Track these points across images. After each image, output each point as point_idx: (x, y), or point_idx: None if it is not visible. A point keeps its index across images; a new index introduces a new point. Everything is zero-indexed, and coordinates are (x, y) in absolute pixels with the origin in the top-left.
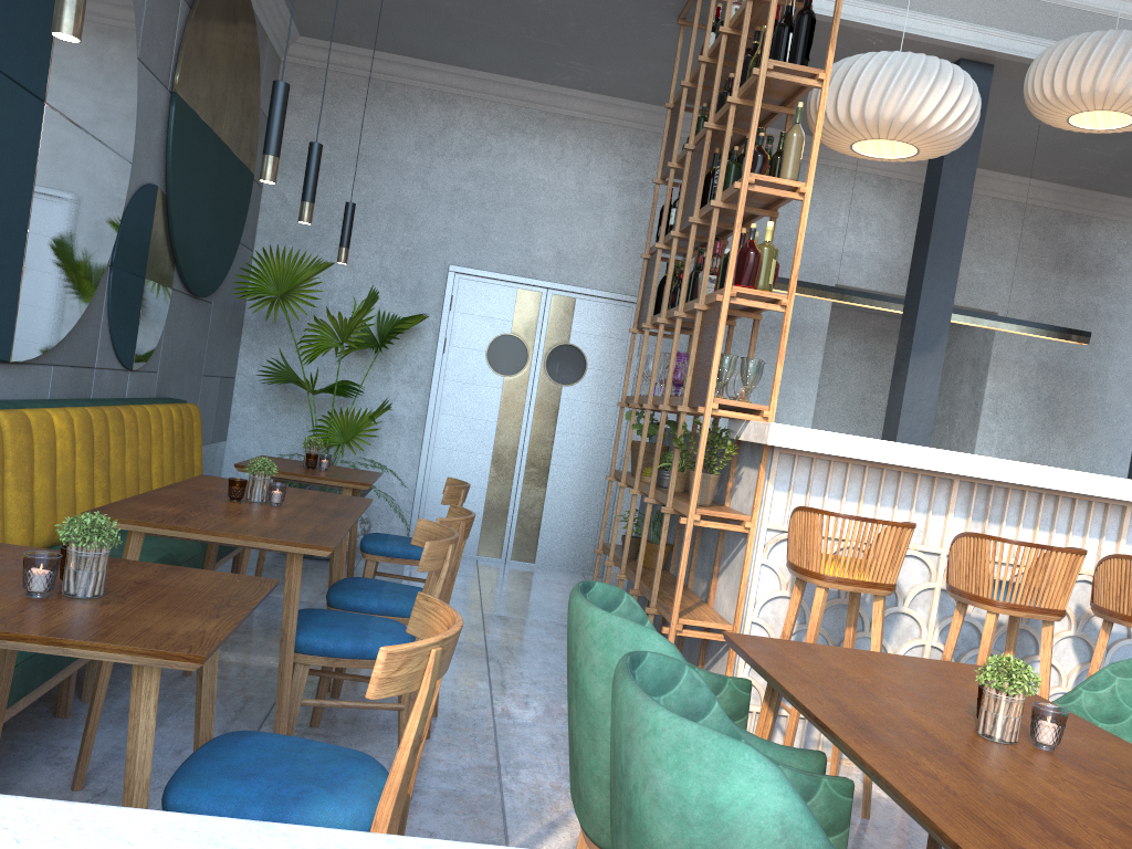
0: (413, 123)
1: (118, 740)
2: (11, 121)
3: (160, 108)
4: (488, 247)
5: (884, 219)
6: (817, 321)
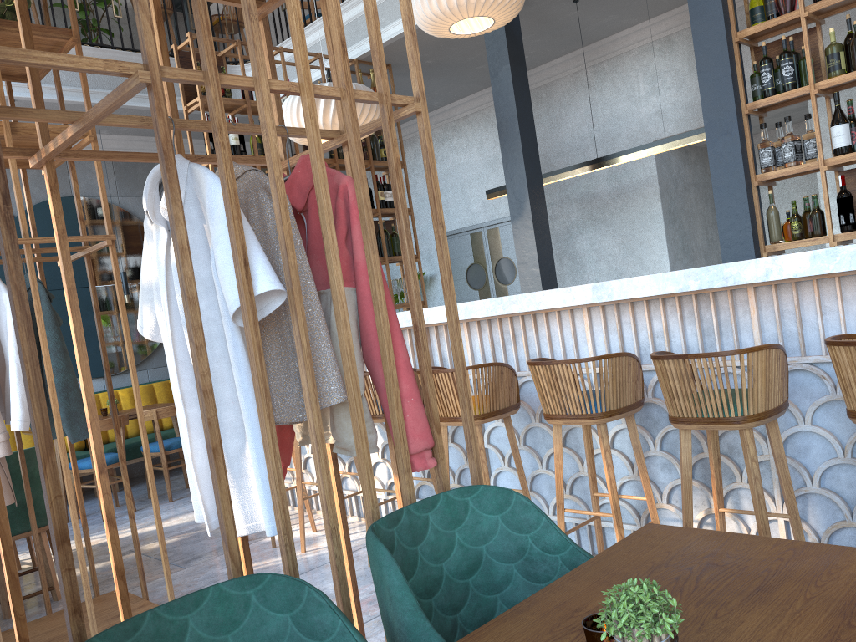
0: None
1: (91, 503)
2: None
3: None
4: (450, 215)
5: (675, 70)
6: (648, 176)
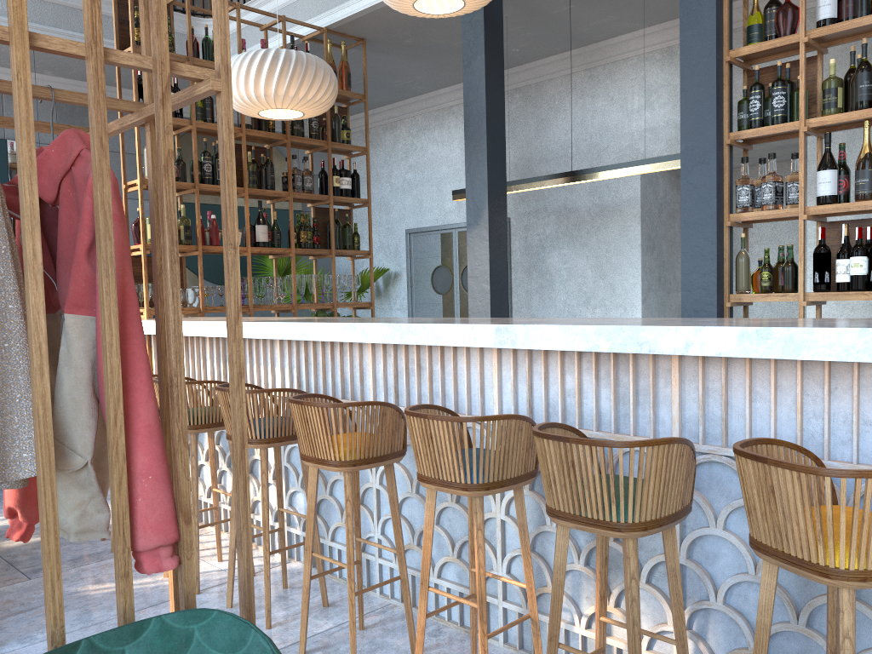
0: (381, 148)
1: None
2: None
3: (148, 211)
4: (423, 211)
5: (673, 85)
6: (630, 197)
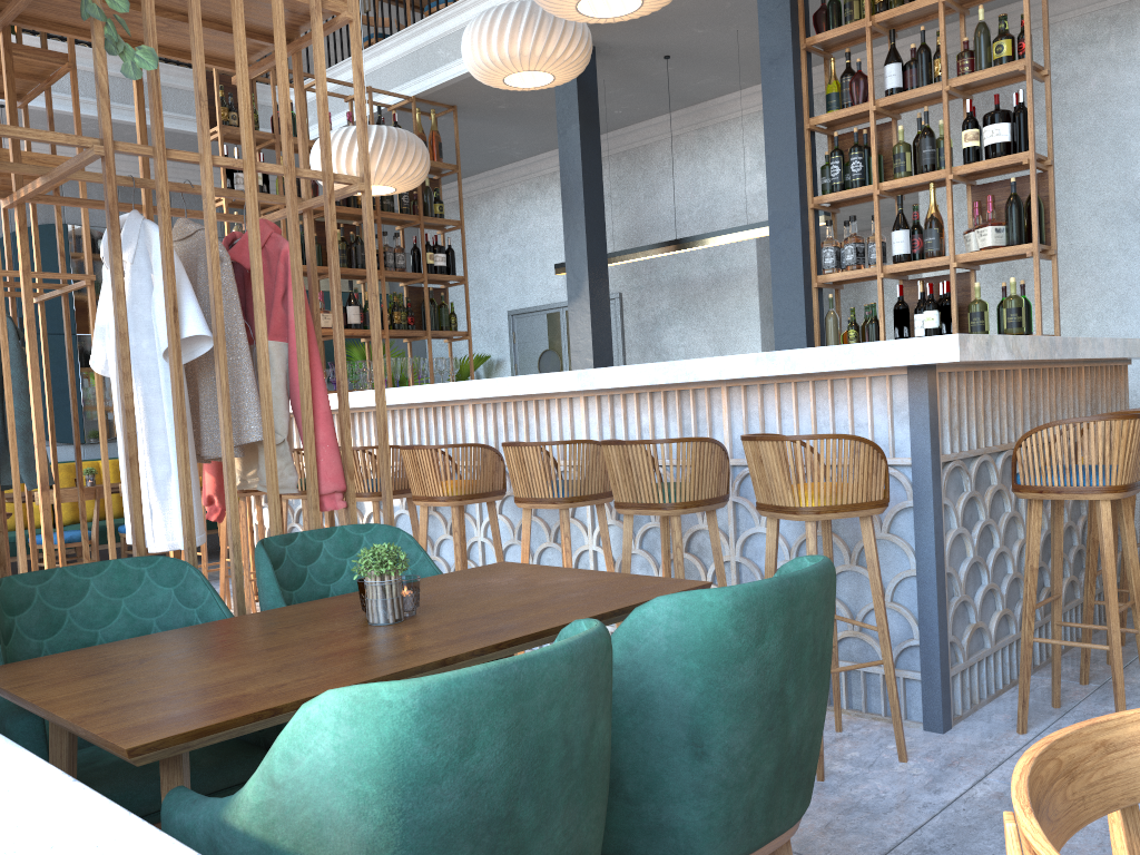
0: (477, 220)
1: None
2: (49, 349)
3: None
4: (526, 290)
5: None
6: (747, 265)
